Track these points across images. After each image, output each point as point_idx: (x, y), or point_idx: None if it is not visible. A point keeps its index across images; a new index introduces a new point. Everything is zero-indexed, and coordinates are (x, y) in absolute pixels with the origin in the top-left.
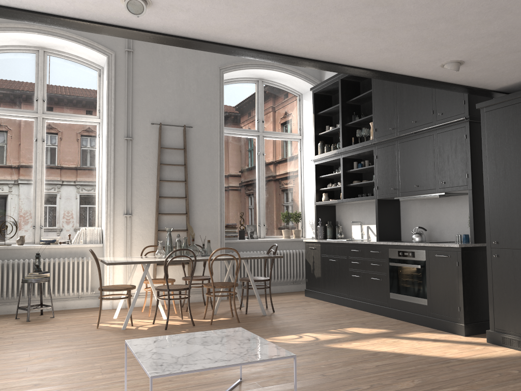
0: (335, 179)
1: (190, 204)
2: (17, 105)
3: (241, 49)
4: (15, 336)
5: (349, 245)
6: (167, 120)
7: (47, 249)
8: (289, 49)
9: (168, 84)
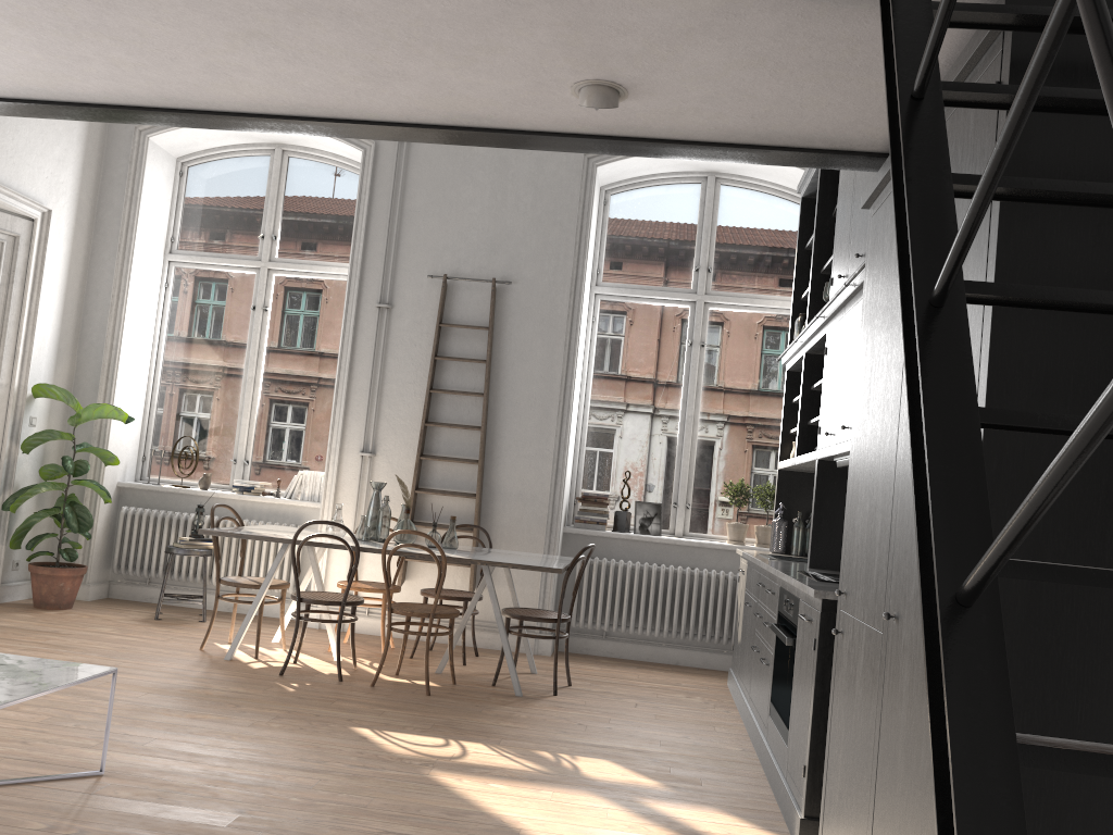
0: None
1: (492, 442)
2: (234, 247)
3: (139, 111)
4: (75, 634)
5: (761, 570)
6: (463, 270)
7: (241, 502)
8: (215, 101)
9: (473, 197)
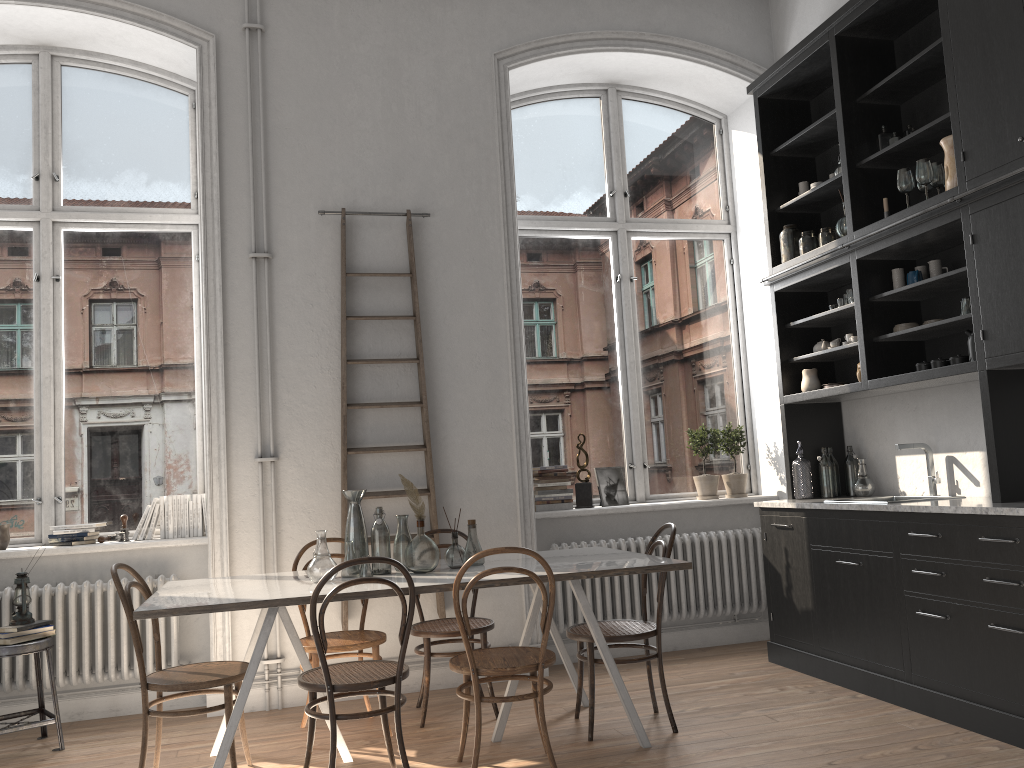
0: (835, 329)
1: (433, 420)
2: None
3: None
4: None
5: (901, 517)
6: (362, 203)
7: (67, 558)
8: None
9: (360, 108)
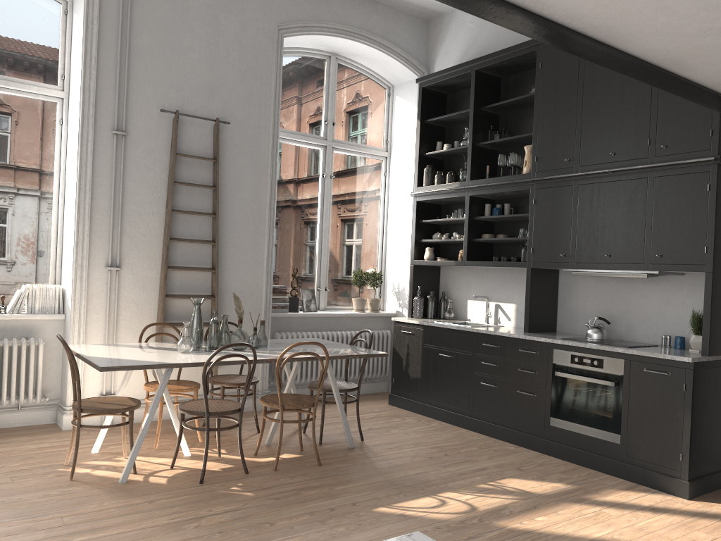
0: (443, 226)
1: (219, 253)
2: None
3: None
4: None
5: (479, 335)
6: (187, 108)
7: None
8: (555, 5)
9: (191, 44)
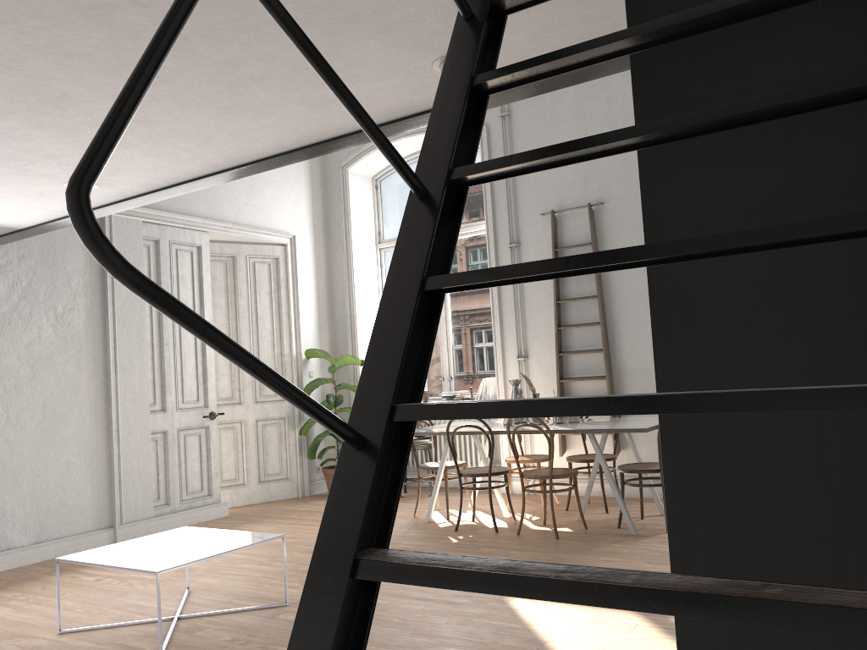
0: None
1: (612, 332)
2: None
3: (228, 172)
4: None
5: None
6: (566, 203)
7: None
8: (257, 152)
9: None
